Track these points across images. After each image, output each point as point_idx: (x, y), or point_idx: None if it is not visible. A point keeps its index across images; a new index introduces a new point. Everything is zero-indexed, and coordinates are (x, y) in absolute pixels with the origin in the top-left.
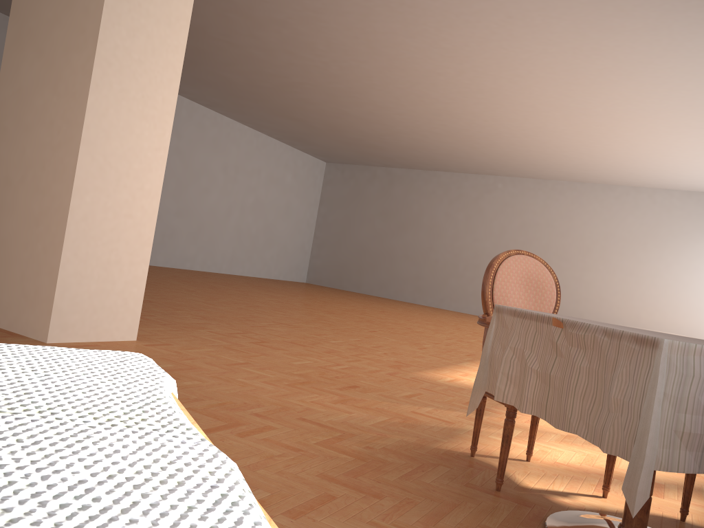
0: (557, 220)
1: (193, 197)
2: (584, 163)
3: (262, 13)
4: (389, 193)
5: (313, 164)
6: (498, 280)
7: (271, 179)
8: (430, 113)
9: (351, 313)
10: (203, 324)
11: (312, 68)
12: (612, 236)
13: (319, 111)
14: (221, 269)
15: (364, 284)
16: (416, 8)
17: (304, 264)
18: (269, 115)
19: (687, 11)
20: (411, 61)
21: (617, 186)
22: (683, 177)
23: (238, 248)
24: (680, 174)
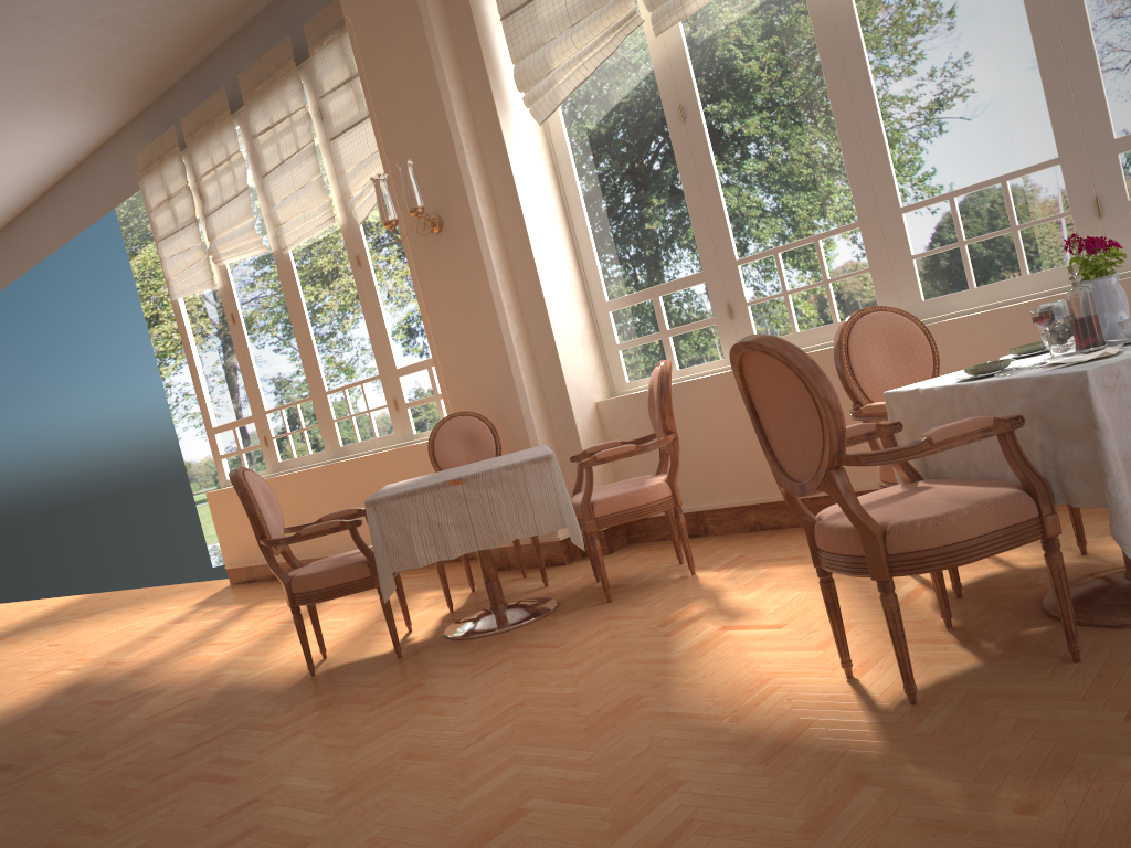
0: None
1: None
2: None
3: None
4: None
5: None
6: (258, 501)
7: None
8: None
9: None
10: None
11: None
12: None
13: None
14: None
15: None
16: None
17: None
18: None
19: None
20: None
21: None
22: None
23: None
24: None
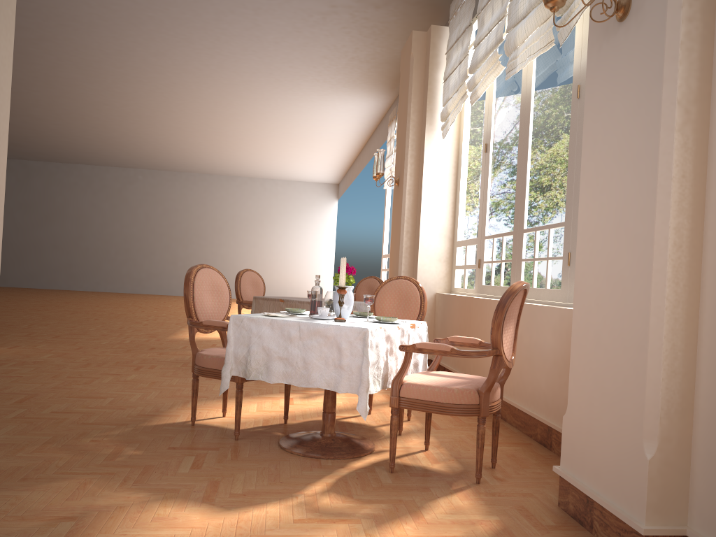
0: (194, 206)
1: None
2: (213, 162)
3: None
4: (28, 186)
5: None
6: (241, 284)
7: None
8: (88, 126)
9: (52, 308)
10: None
11: None
12: (238, 217)
13: None
14: None
15: (12, 278)
16: (101, 70)
17: None
18: None
19: (286, 94)
20: (83, 95)
21: (237, 177)
22: (284, 172)
23: None
24: (282, 170)
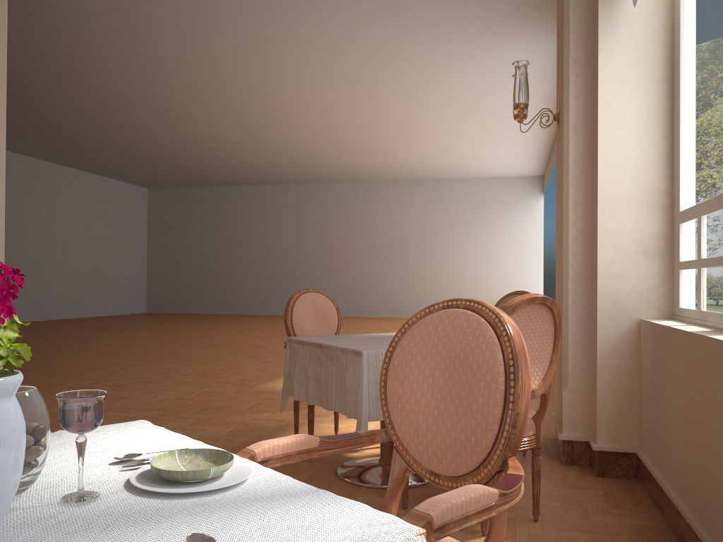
0: (378, 217)
1: (8, 246)
2: (390, 165)
3: (60, 67)
4: (218, 211)
5: (135, 192)
6: (294, 314)
7: (91, 214)
8: (243, 137)
9: (198, 340)
10: (57, 381)
11: (119, 109)
12: (426, 225)
13: (132, 144)
14: (52, 315)
15: (208, 305)
16: (212, 58)
17: (142, 294)
18: (79, 152)
19: (434, 52)
20: (216, 98)
21: (424, 180)
22: (473, 167)
23: (67, 291)
24: (470, 166)
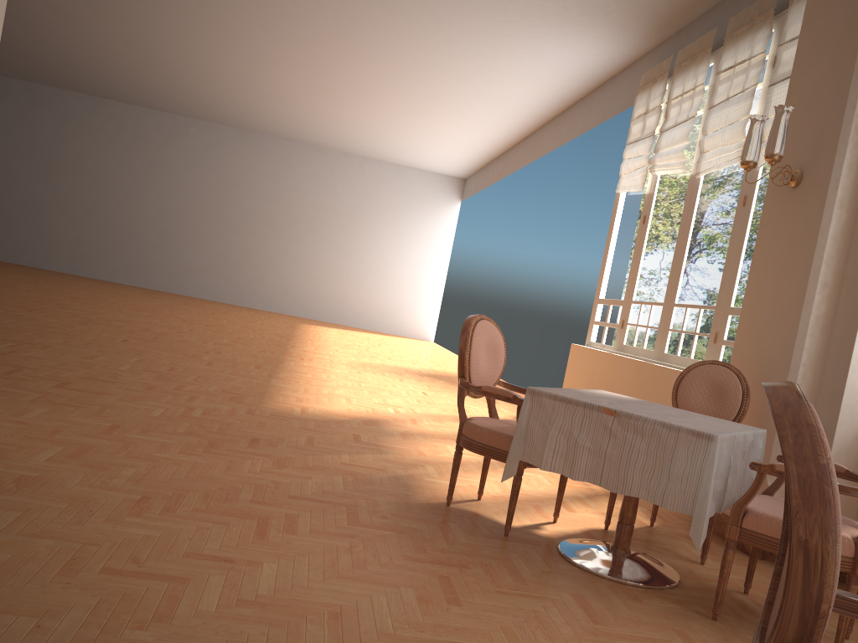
0: (262, 181)
1: None
2: (303, 122)
3: None
4: (32, 119)
5: None
6: (473, 347)
7: None
8: (135, 35)
9: (51, 308)
10: None
11: None
12: (321, 205)
13: None
14: None
15: None
16: None
17: None
18: None
19: (474, 17)
20: None
21: (328, 150)
22: (397, 151)
23: None
24: (396, 148)
